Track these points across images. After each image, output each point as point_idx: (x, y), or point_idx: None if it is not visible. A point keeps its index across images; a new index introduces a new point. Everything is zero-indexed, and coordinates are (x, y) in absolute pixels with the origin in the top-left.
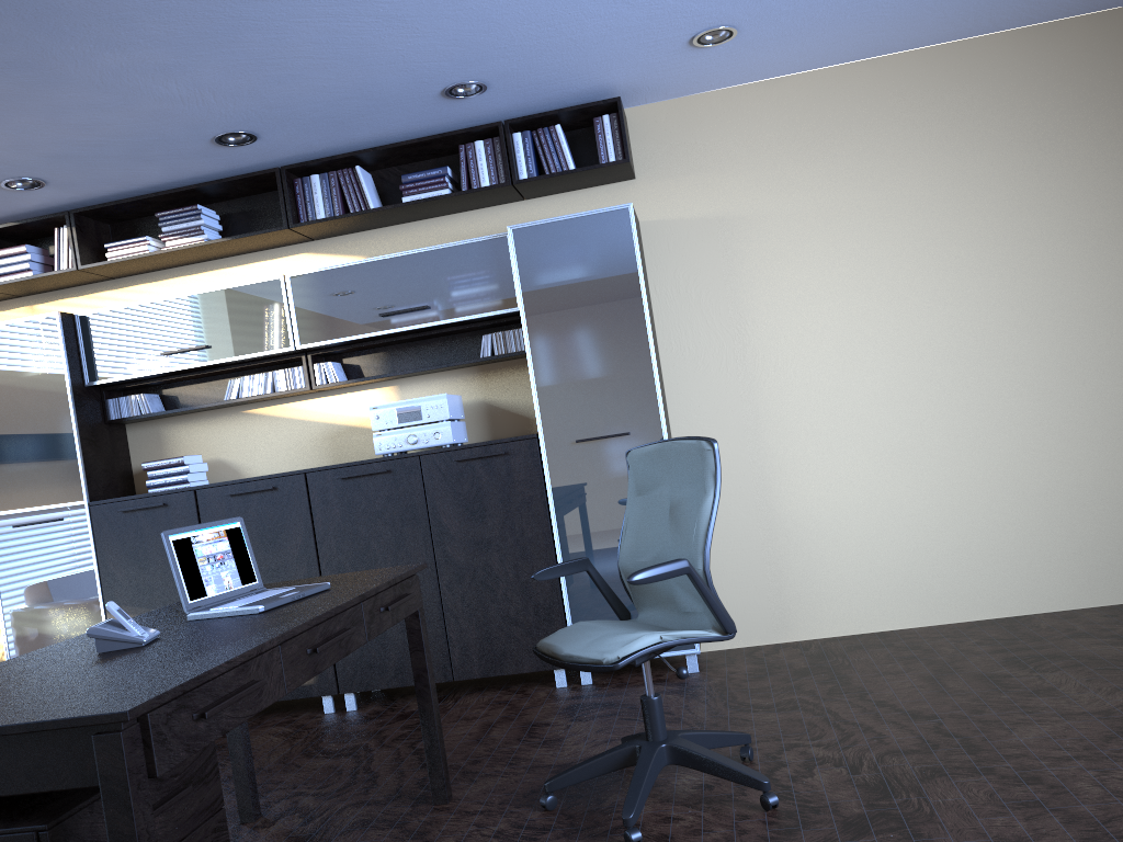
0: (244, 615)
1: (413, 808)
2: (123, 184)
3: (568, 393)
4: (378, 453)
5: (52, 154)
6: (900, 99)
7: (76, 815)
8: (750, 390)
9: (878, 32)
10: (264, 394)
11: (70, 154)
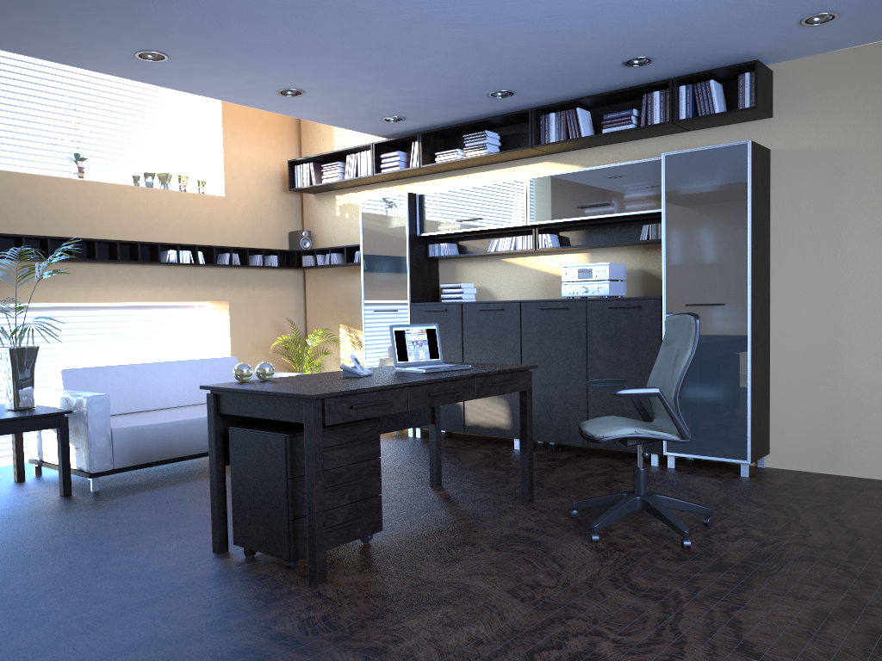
0: (416, 373)
1: (510, 500)
2: (446, 118)
3: (686, 271)
4: (563, 296)
5: (403, 105)
6: None
7: (302, 435)
8: (837, 283)
9: None
10: (509, 250)
11: (413, 104)
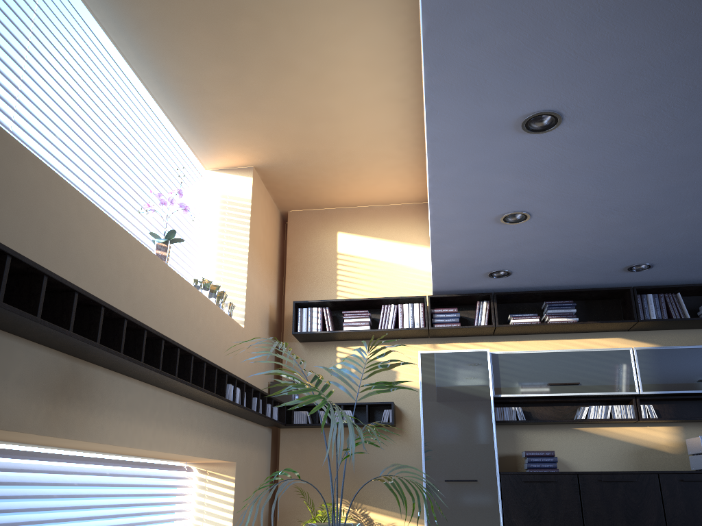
0: None
1: None
2: (536, 282)
3: None
4: None
5: (549, 259)
6: None
7: None
8: None
9: None
10: (605, 418)
11: (556, 261)
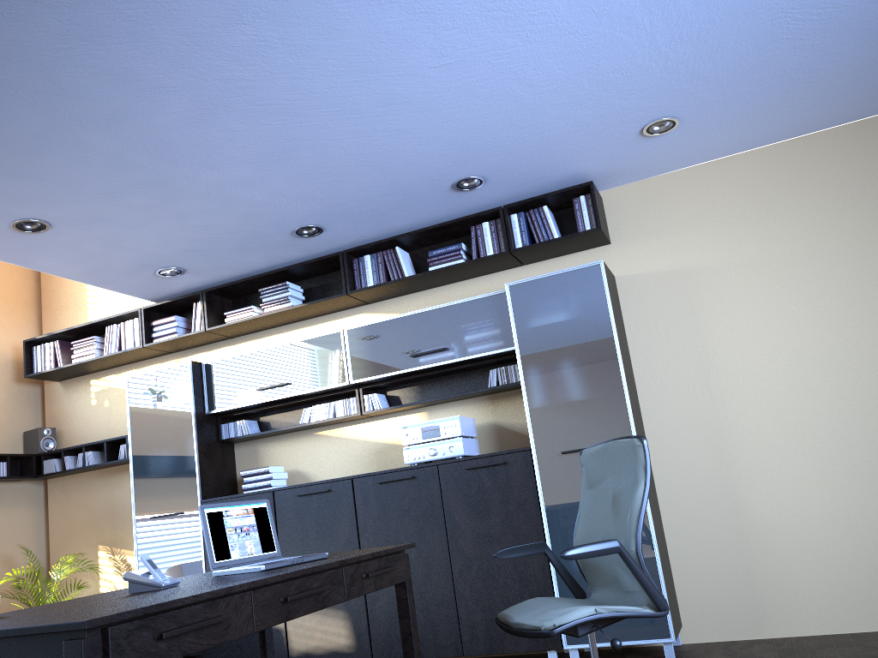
0: (249, 572)
1: None
2: (237, 269)
3: (554, 413)
4: (407, 463)
5: (185, 248)
6: (834, 164)
7: None
8: (715, 411)
9: (805, 112)
10: (328, 418)
11: (197, 248)
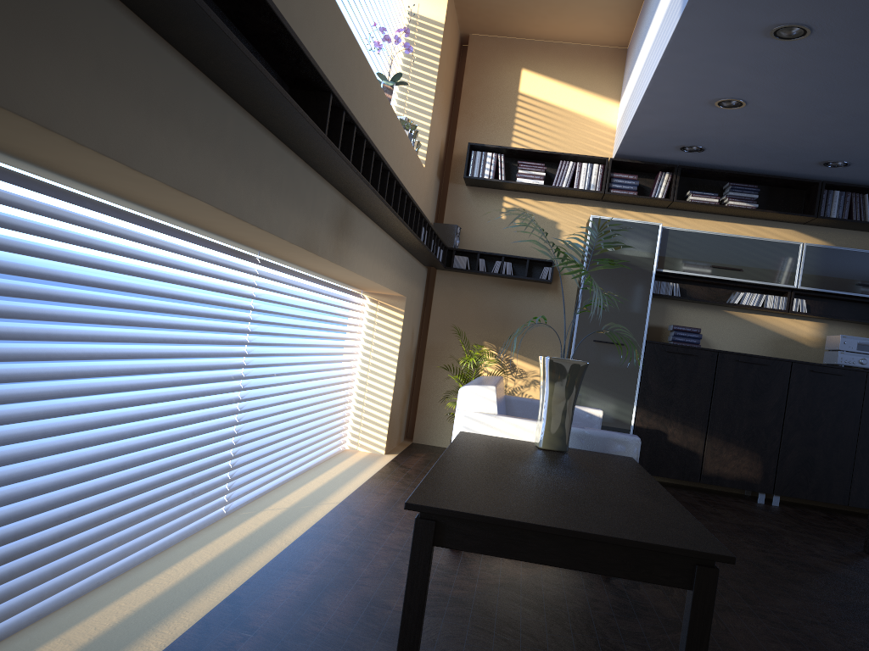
0: None
1: None
2: (725, 162)
3: None
4: (839, 363)
5: (747, 144)
6: None
7: None
8: None
9: None
10: (756, 306)
11: (754, 146)
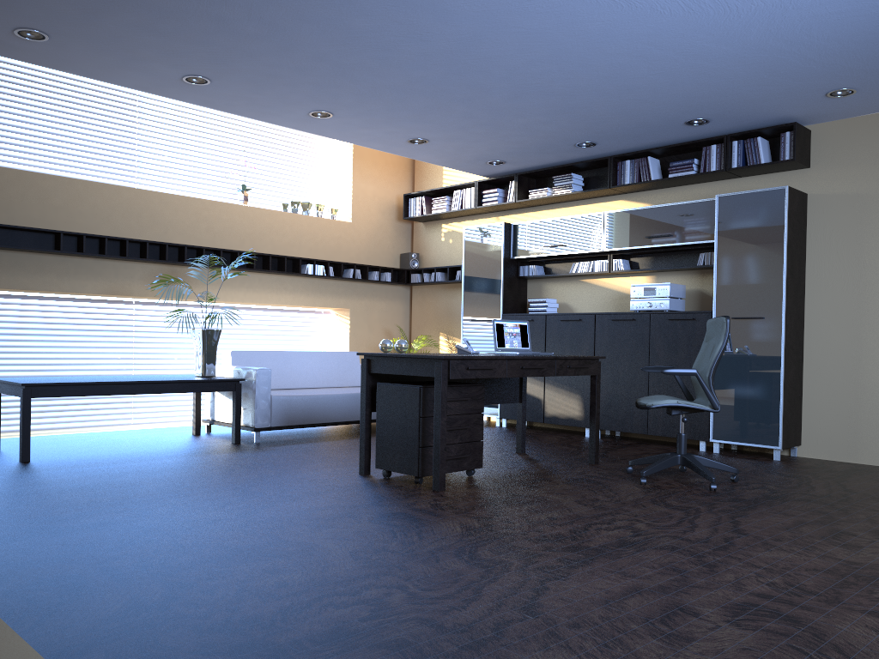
0: (511, 355)
1: (580, 462)
2: (539, 162)
3: (732, 290)
4: (631, 309)
5: (505, 151)
6: None
7: (431, 388)
8: (859, 304)
9: None
10: (587, 272)
11: (513, 151)
